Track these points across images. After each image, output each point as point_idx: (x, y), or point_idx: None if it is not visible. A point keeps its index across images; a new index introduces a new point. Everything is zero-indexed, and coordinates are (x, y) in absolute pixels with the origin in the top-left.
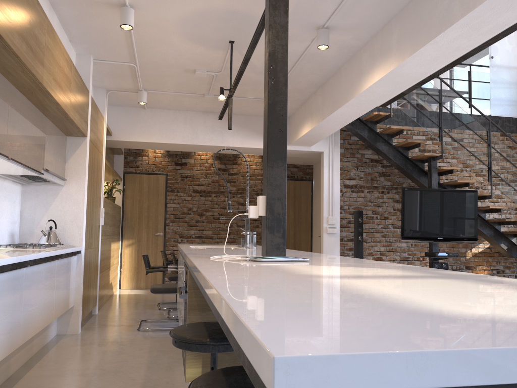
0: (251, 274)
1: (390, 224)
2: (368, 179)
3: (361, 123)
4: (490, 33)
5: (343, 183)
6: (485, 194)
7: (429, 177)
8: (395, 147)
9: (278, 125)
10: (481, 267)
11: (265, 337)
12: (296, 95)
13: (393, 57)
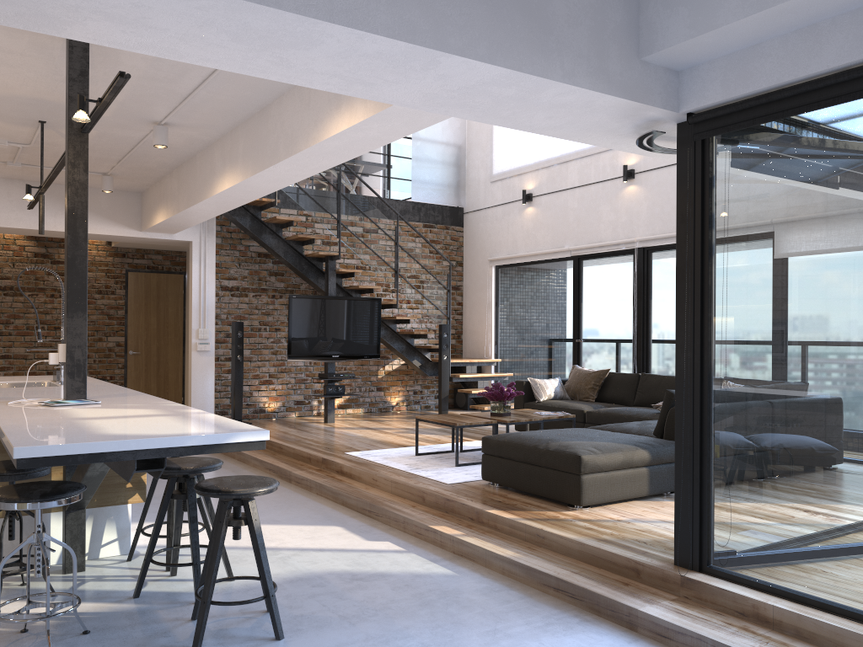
0: (34, 419)
1: (282, 337)
2: (255, 279)
3: (242, 208)
4: (320, 170)
5: (220, 284)
6: (391, 303)
7: (327, 281)
8: (286, 241)
9: (78, 278)
10: (395, 388)
11: (15, 444)
12: (146, 173)
13: (239, 169)
